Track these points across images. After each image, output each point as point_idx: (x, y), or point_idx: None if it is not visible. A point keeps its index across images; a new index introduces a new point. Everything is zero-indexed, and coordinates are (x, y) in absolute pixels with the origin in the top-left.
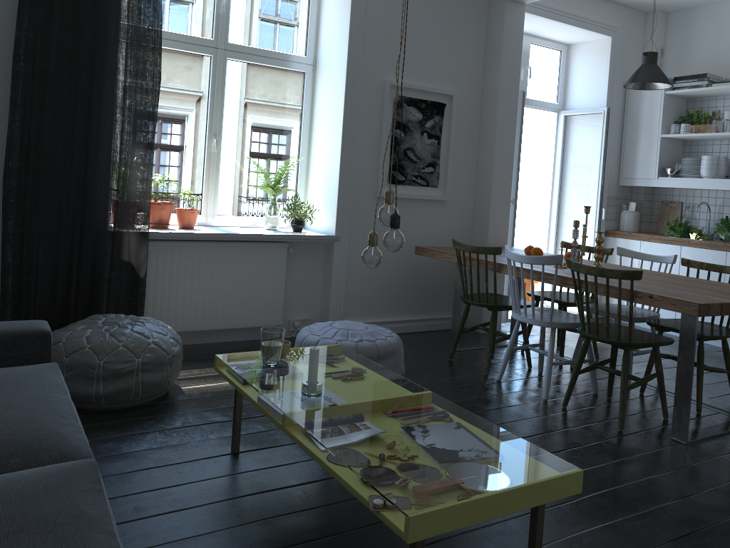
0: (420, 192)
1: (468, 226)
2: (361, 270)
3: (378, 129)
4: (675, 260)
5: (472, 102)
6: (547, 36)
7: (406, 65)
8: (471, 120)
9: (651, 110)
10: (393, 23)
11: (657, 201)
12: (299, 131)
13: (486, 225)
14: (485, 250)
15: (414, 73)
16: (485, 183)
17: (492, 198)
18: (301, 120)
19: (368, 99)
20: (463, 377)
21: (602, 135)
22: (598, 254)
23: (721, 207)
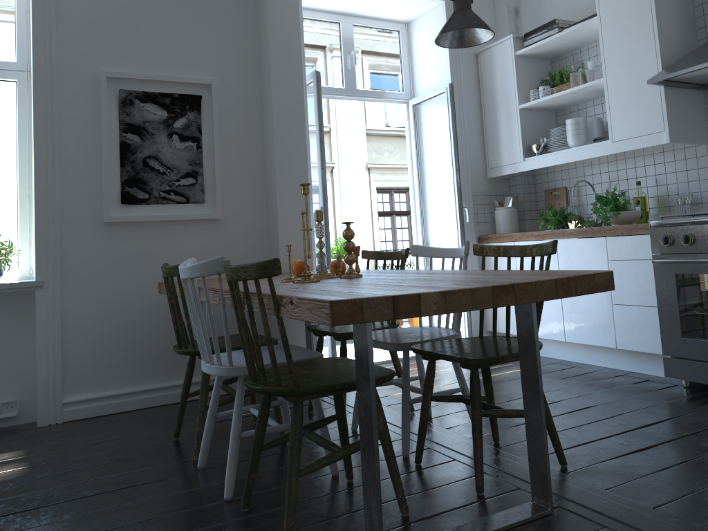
0: (177, 211)
1: (262, 249)
2: (89, 324)
3: (98, 135)
4: (468, 249)
5: (245, 91)
6: (371, 13)
7: (134, 51)
8: (247, 113)
9: (505, 78)
10: (107, 1)
11: (541, 191)
12: (15, 155)
13: (277, 245)
14: (175, 270)
15: (148, 60)
16: (272, 190)
17: (279, 207)
18: (16, 141)
19: (76, 98)
20: (150, 468)
21: (448, 118)
22: (348, 254)
23: (608, 184)
